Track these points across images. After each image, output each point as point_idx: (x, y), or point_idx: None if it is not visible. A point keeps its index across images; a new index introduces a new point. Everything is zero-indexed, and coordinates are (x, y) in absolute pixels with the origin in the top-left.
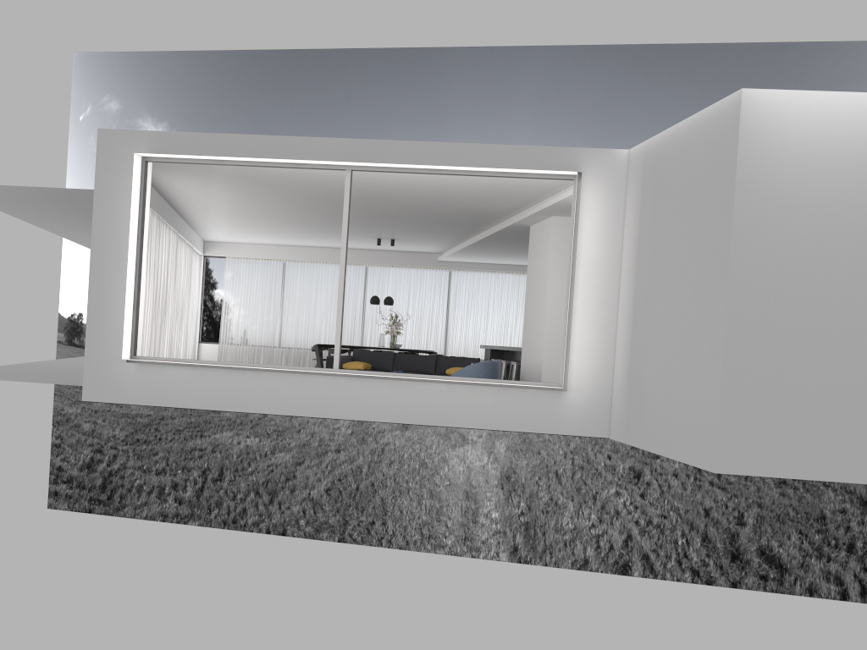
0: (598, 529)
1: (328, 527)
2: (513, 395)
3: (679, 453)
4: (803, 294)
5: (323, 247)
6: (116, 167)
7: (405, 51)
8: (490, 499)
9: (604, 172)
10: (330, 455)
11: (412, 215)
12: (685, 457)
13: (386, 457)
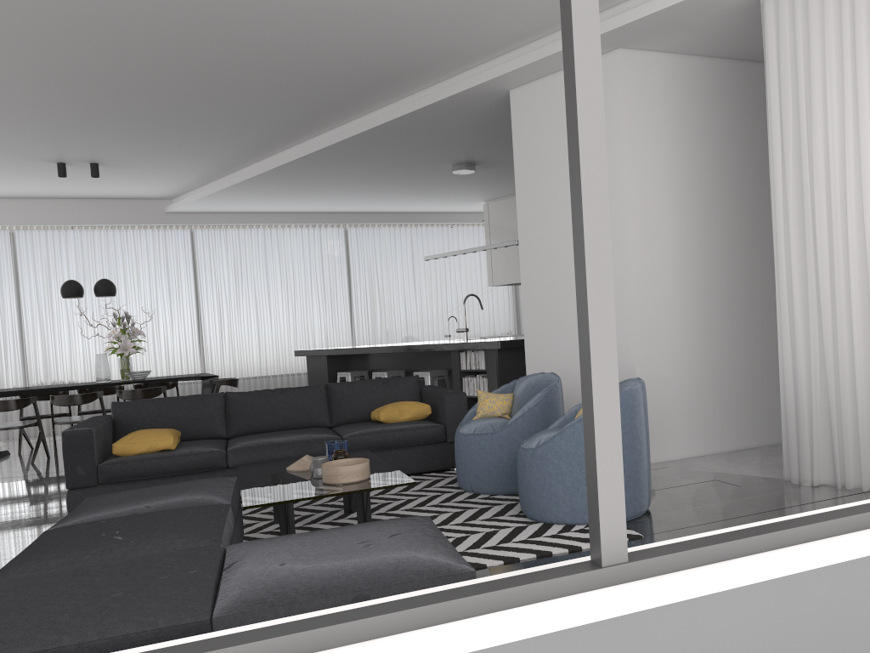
0: None
1: None
2: None
3: None
4: None
5: None
6: None
7: None
8: None
9: None
10: None
11: (216, 73)
12: None
13: None
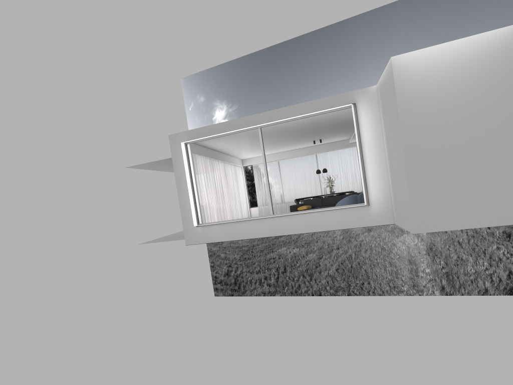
0: (490, 270)
1: (341, 289)
2: (348, 212)
3: (407, 226)
4: (438, 144)
5: (294, 149)
6: (177, 149)
7: (328, 27)
8: (423, 262)
9: (367, 99)
10: (334, 251)
11: (316, 129)
12: (408, 228)
13: (363, 248)
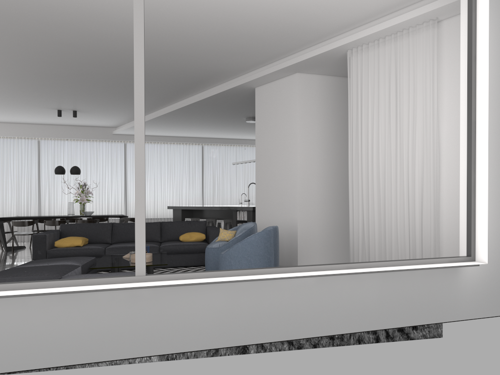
0: None
1: None
2: (402, 278)
3: None
4: None
5: None
6: None
7: None
8: None
9: None
10: None
11: (120, 76)
12: None
13: None
